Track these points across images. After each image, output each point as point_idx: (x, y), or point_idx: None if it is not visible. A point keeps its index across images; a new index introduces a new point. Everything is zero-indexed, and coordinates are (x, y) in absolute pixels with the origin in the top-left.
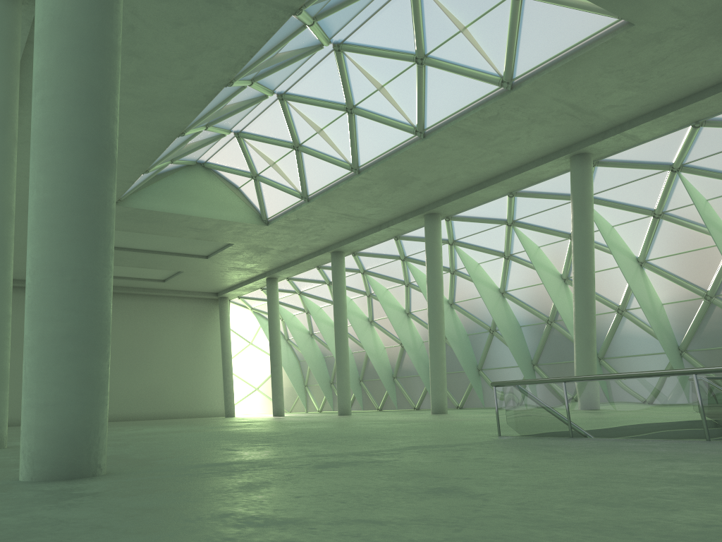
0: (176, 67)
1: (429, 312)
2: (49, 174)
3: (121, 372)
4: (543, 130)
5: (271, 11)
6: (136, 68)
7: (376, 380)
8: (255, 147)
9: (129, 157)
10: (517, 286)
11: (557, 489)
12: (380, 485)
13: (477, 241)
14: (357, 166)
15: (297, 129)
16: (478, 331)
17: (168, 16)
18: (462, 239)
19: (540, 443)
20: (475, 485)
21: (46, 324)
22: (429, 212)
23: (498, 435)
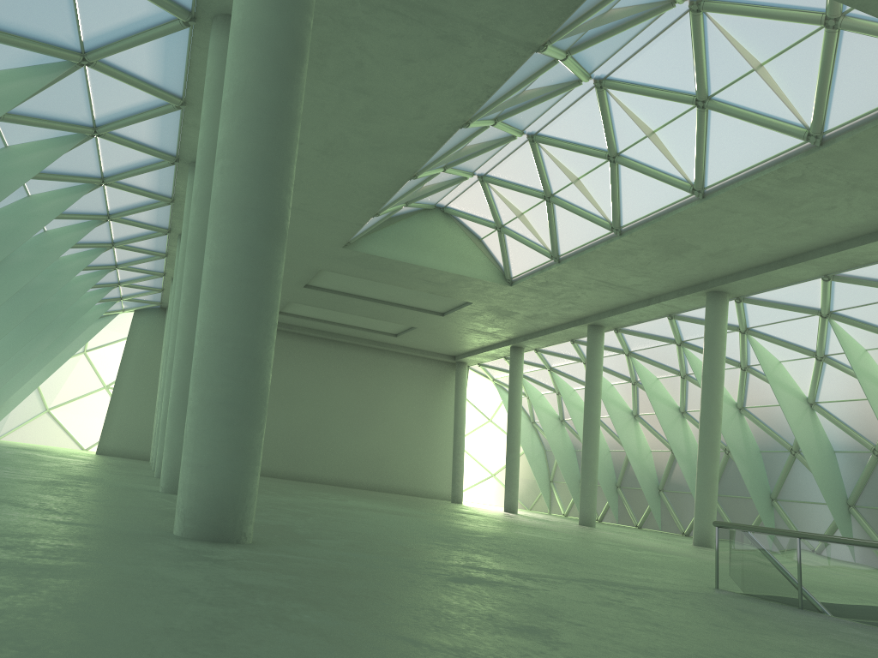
0: (406, 106)
1: (702, 417)
2: (221, 242)
3: (343, 431)
4: (871, 199)
5: (510, 48)
6: (364, 106)
7: (637, 489)
8: (501, 193)
9: (358, 198)
10: (832, 397)
11: (650, 656)
12: (479, 611)
13: (779, 332)
14: (618, 226)
15: (550, 176)
16: (774, 449)
17: (397, 52)
18: (757, 328)
19: (745, 607)
20: (573, 633)
21: (206, 388)
22: (713, 289)
23: (715, 588)
